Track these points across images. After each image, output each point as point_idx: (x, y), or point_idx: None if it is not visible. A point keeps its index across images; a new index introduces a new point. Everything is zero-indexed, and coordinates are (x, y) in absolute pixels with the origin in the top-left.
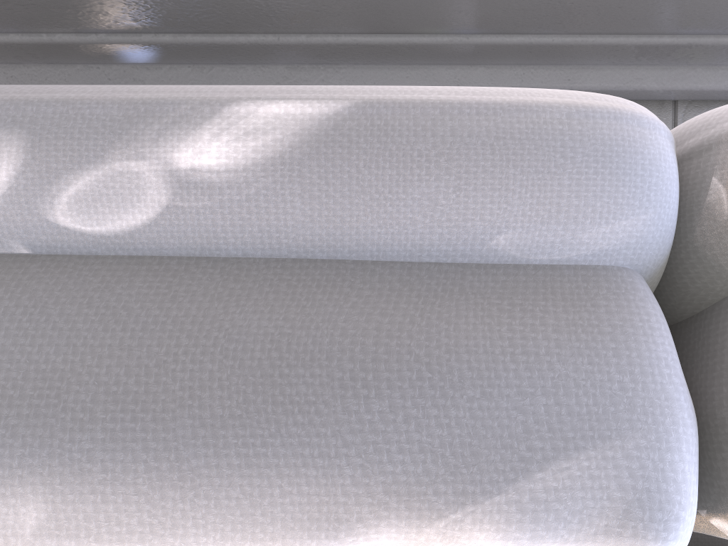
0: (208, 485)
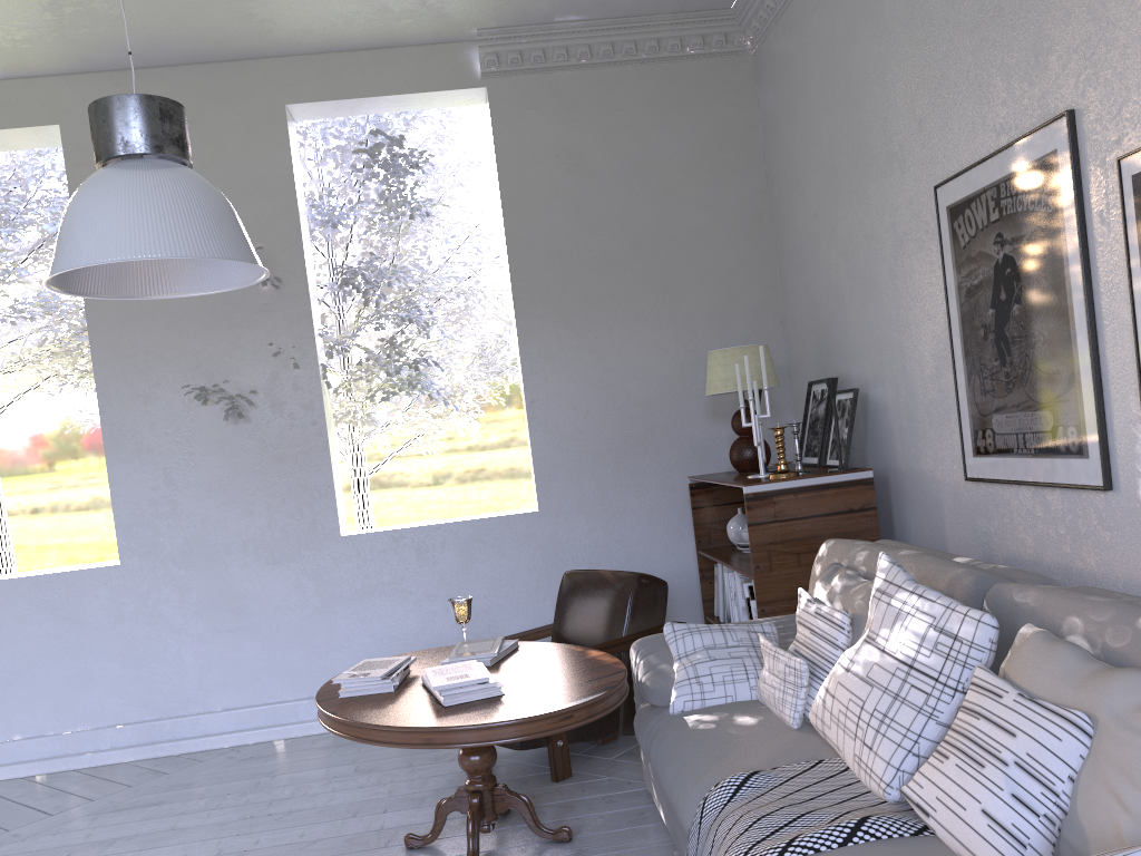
0: (946, 561)
